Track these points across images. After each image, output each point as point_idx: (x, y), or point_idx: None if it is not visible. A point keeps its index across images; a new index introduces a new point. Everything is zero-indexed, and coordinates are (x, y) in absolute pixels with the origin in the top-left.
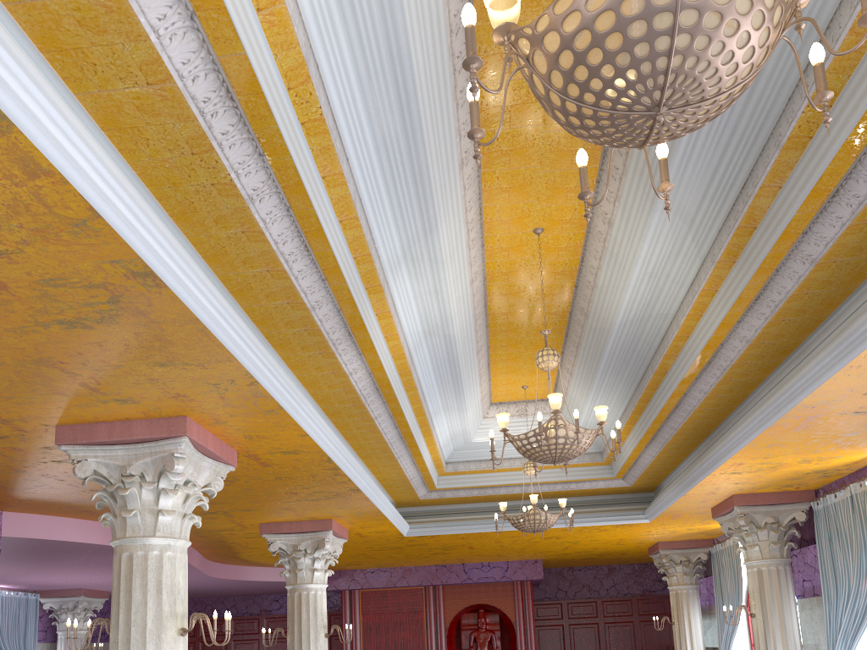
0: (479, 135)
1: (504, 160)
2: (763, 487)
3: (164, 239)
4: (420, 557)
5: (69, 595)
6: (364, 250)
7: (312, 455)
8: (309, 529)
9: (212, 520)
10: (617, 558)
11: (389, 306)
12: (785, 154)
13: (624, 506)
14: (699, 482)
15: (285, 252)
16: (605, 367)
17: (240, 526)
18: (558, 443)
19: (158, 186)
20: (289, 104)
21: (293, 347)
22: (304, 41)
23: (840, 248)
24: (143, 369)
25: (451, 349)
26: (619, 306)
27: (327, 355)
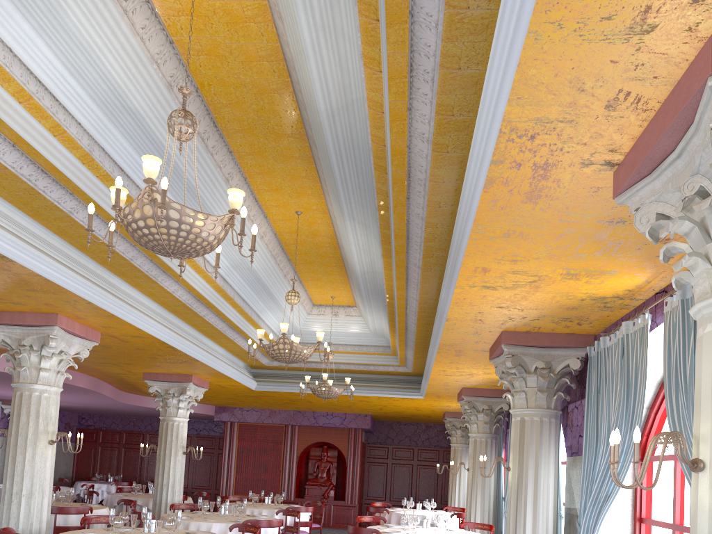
0: (111, 247)
1: (260, 176)
2: (478, 385)
3: (10, 241)
4: (277, 404)
5: None
6: None
7: (151, 339)
8: (176, 380)
9: (109, 367)
10: (427, 419)
11: None
12: (381, 212)
13: (410, 385)
14: (429, 378)
15: (102, 234)
16: (367, 296)
17: (130, 373)
18: (285, 352)
19: (16, 203)
20: (86, 169)
21: (128, 276)
22: (88, 143)
23: (428, 263)
24: (20, 291)
25: (256, 276)
26: (354, 264)
27: (152, 282)
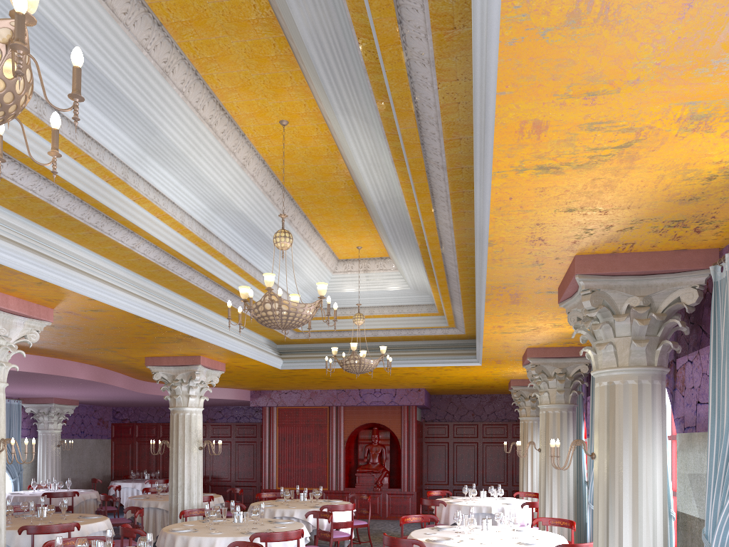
0: None
1: (214, 65)
2: (546, 343)
3: None
4: (315, 383)
5: (43, 402)
6: (79, 152)
7: (119, 313)
8: (182, 363)
9: (104, 354)
10: (491, 389)
11: (142, 194)
12: (373, 77)
13: (464, 350)
14: (483, 339)
15: None
16: (394, 237)
17: (132, 359)
18: (275, 314)
19: None
20: None
21: (63, 228)
22: None
23: (455, 158)
24: None
25: (248, 221)
26: (367, 190)
27: (98, 235)
